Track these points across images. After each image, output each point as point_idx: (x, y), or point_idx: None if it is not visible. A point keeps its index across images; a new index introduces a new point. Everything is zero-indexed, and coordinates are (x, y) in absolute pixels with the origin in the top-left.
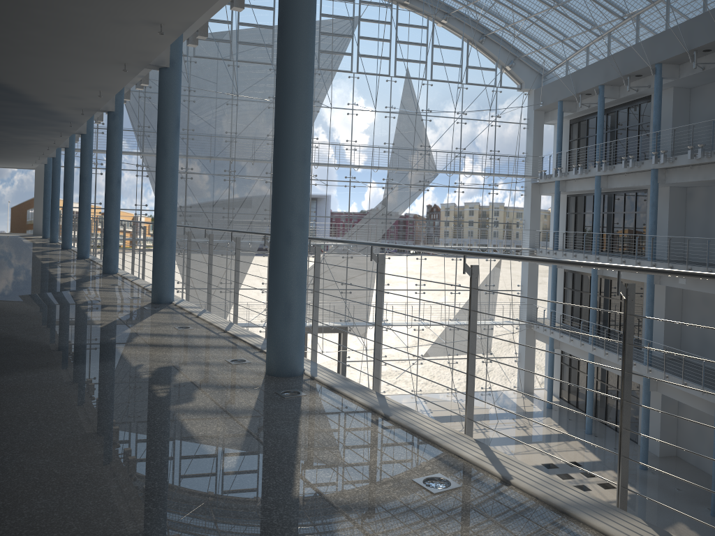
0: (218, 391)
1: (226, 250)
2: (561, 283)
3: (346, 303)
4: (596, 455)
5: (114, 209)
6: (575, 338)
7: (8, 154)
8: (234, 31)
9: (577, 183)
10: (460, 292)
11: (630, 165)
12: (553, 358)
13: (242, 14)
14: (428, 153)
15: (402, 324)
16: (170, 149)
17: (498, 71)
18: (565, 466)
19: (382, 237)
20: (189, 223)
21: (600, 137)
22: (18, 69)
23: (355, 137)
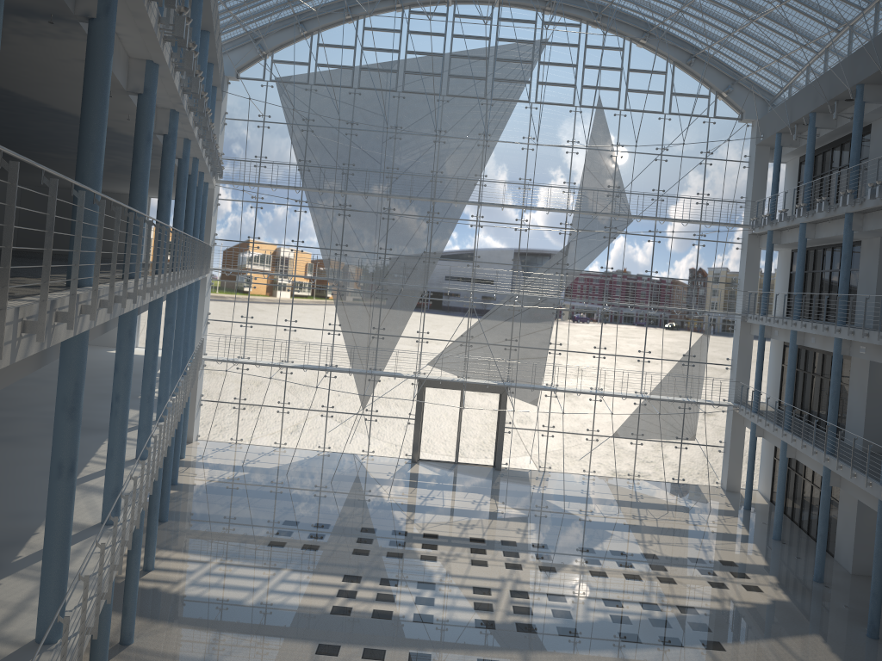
0: (13, 283)
1: (381, 294)
2: (779, 359)
3: (510, 362)
4: (766, 560)
5: (163, 219)
6: (772, 422)
7: (156, 182)
8: (402, 60)
9: (790, 234)
10: (650, 361)
11: (823, 209)
12: (754, 448)
13: (411, 42)
14: (617, 195)
15: (569, 390)
16: (140, 158)
17: (712, 98)
18: (715, 563)
19: (556, 290)
20: (344, 262)
21: (807, 175)
22: (53, 97)
23: (530, 175)
